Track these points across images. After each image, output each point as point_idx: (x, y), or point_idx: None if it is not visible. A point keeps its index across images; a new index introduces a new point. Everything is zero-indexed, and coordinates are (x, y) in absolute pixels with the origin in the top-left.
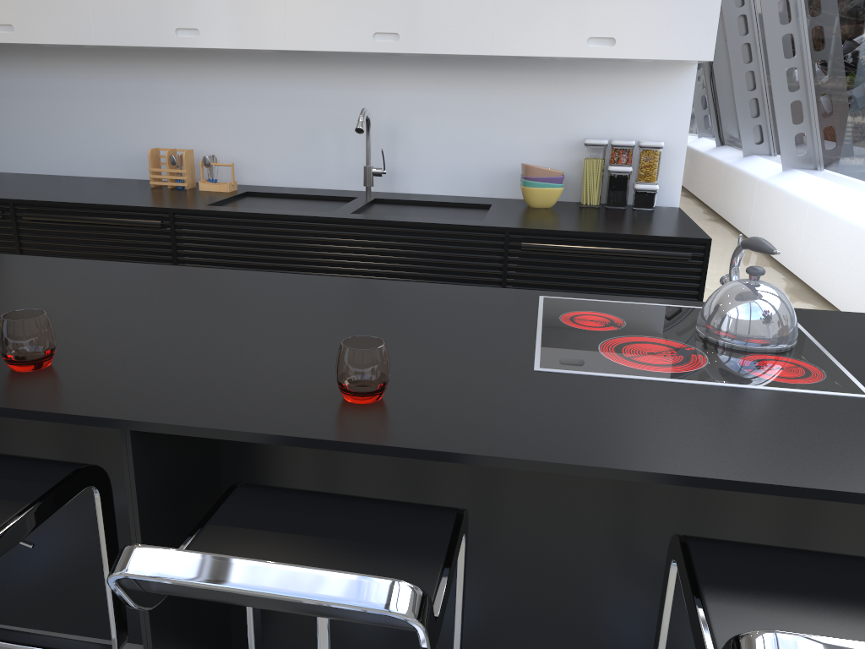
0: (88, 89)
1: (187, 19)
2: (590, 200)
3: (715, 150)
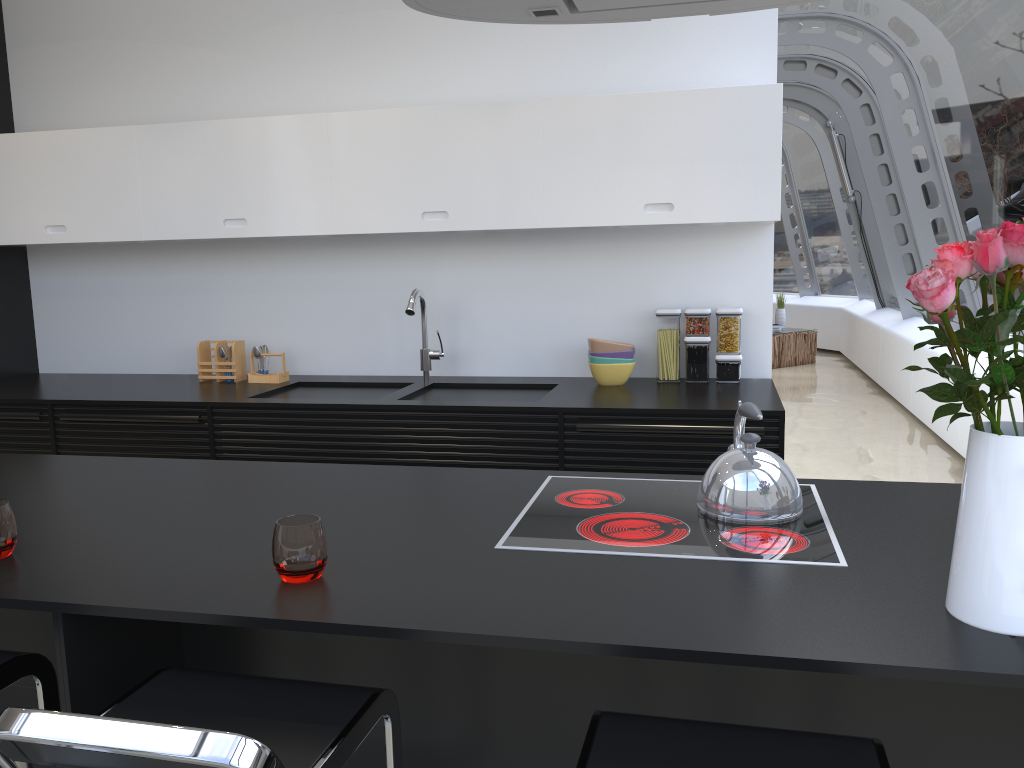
0: (141, 283)
1: (234, 210)
2: (667, 375)
3: (874, 313)
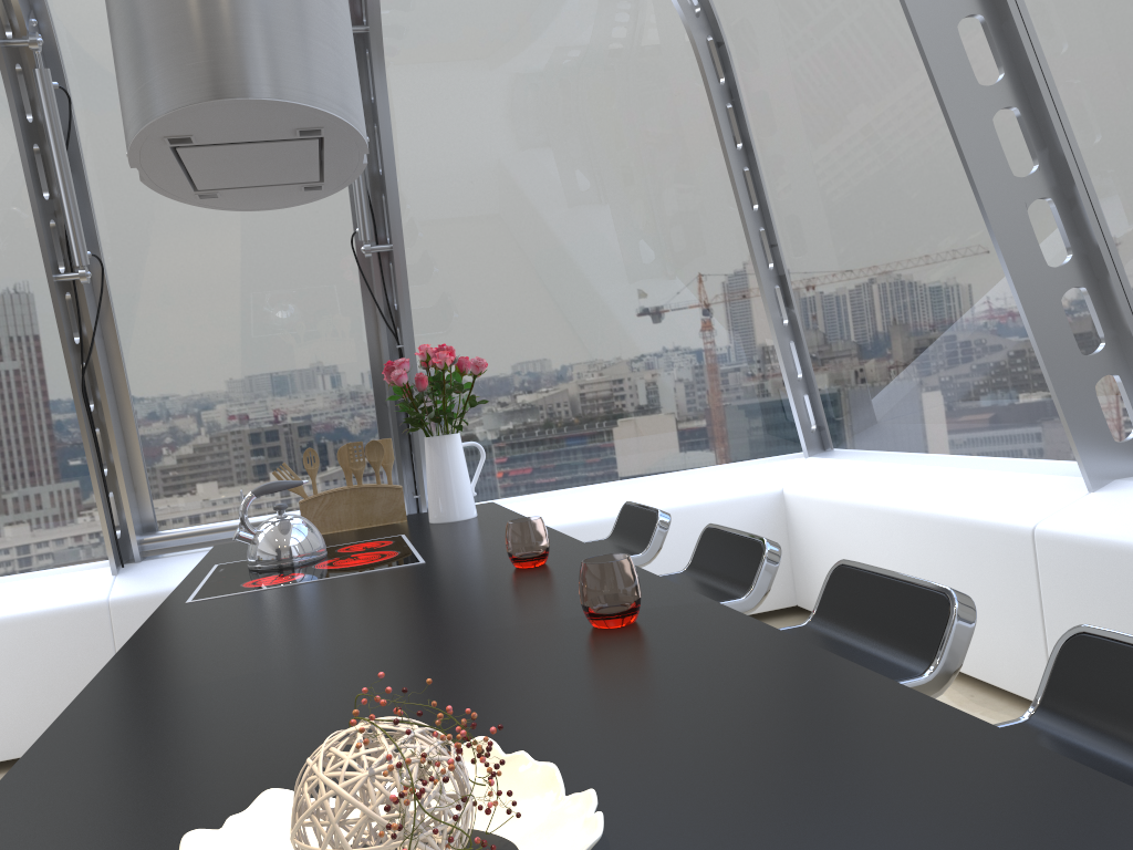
0: None
1: None
2: None
3: None
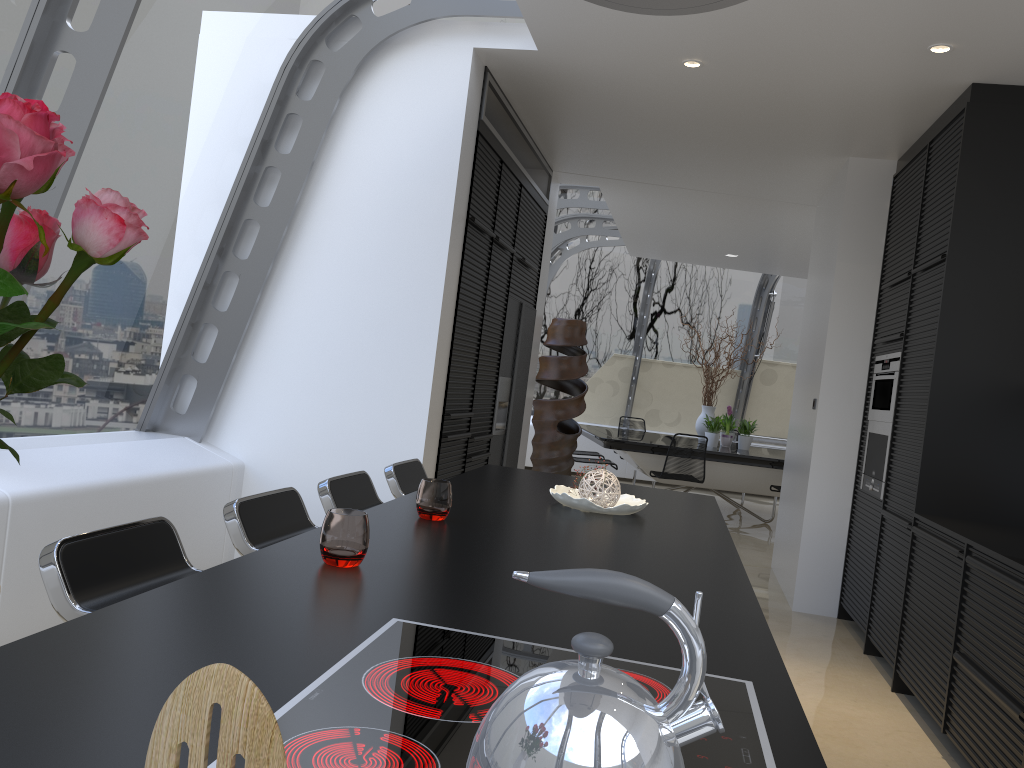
0: None
1: None
2: None
3: None
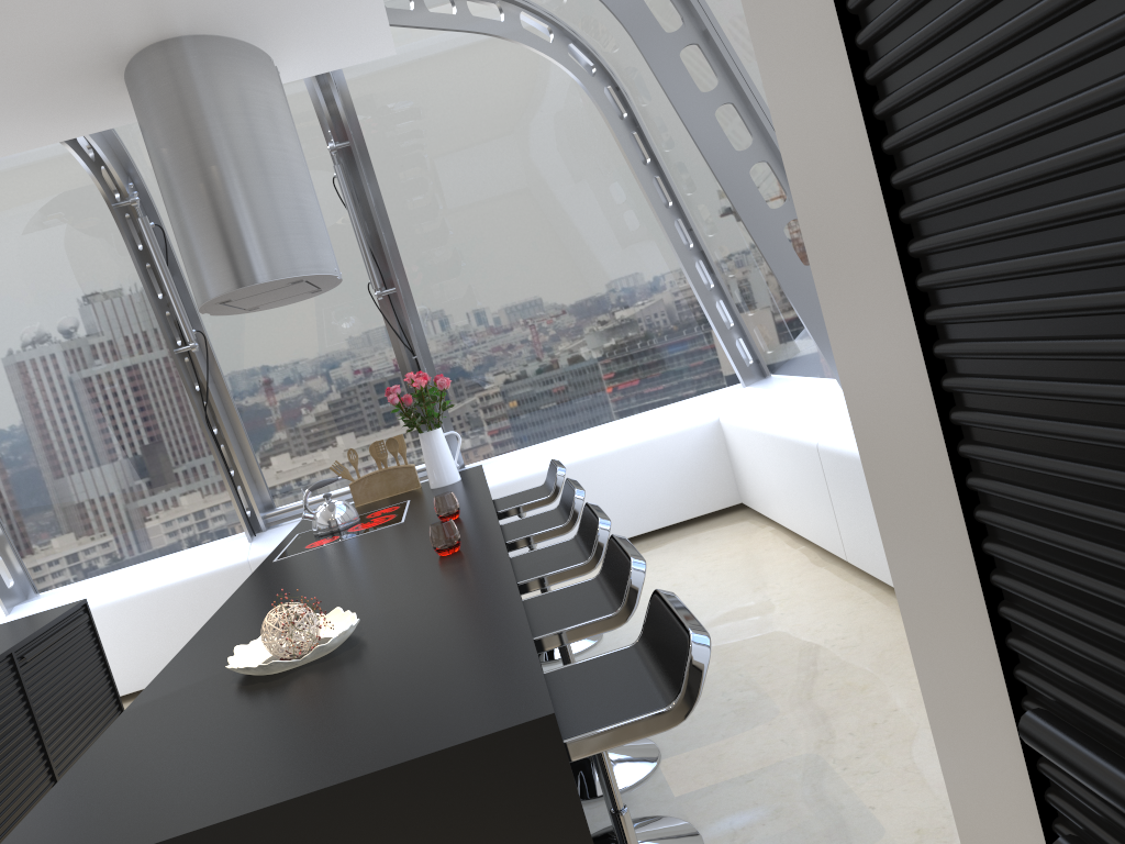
0: None
1: None
2: None
3: None
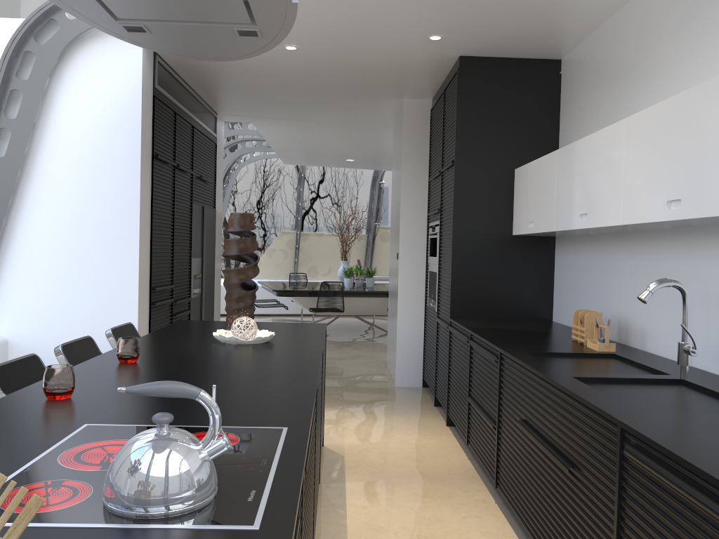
0: (588, 264)
1: (583, 206)
2: None
3: None
